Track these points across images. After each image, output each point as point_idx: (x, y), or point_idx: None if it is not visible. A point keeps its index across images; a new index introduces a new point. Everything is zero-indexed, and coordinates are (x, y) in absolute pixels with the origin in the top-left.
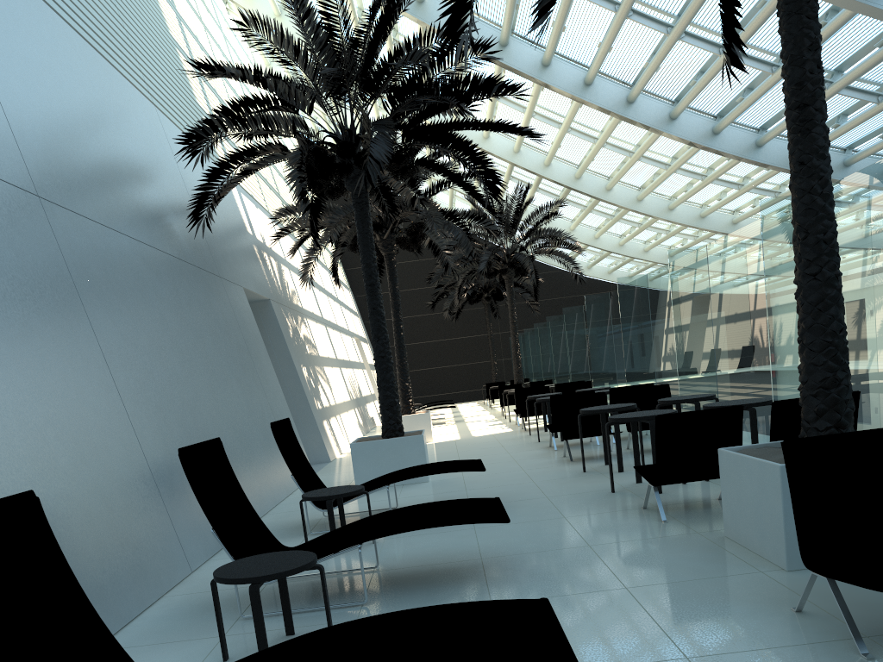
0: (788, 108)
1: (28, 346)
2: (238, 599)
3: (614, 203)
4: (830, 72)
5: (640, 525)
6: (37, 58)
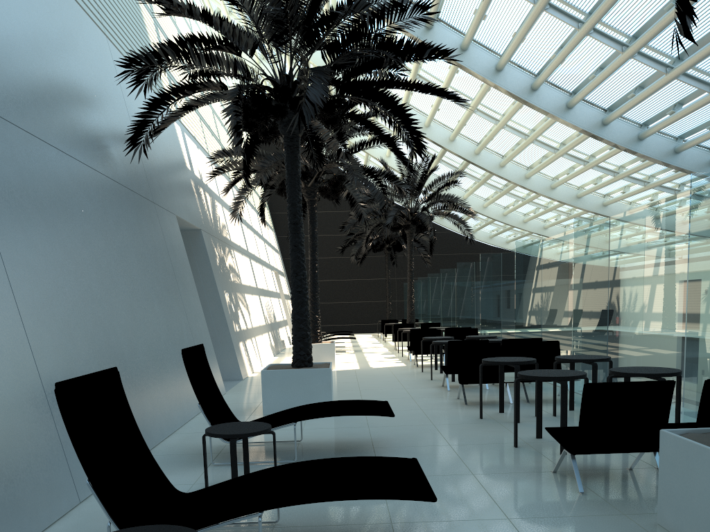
0: None
1: None
2: None
3: (505, 178)
4: None
5: (556, 495)
6: None
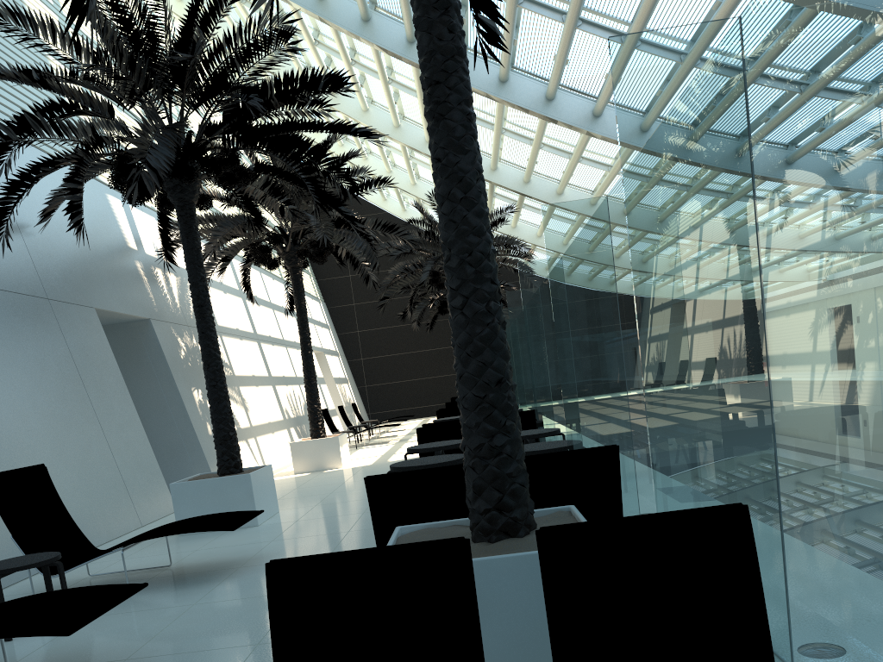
0: (423, 87)
1: None
2: None
3: None
4: None
5: None
6: None
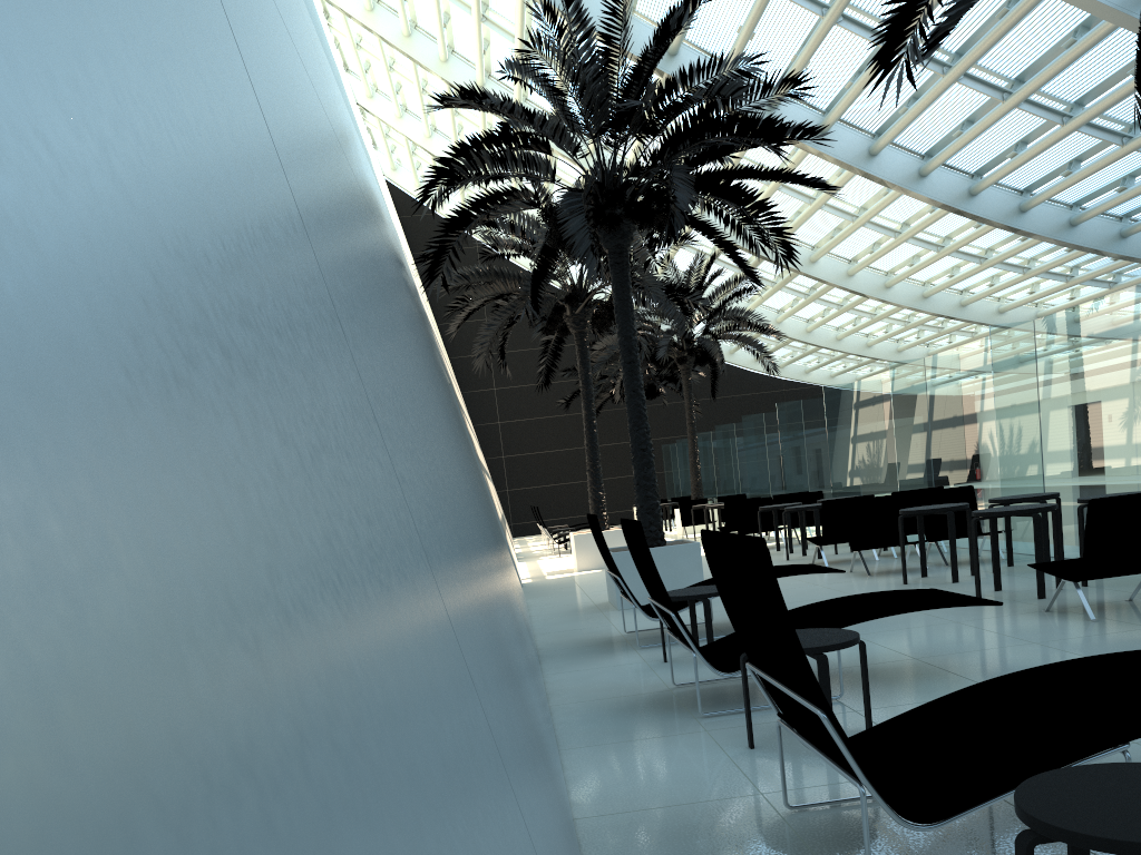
0: None
1: (438, 405)
2: (699, 694)
3: (819, 279)
4: (1128, 126)
5: (1067, 624)
6: (328, 76)
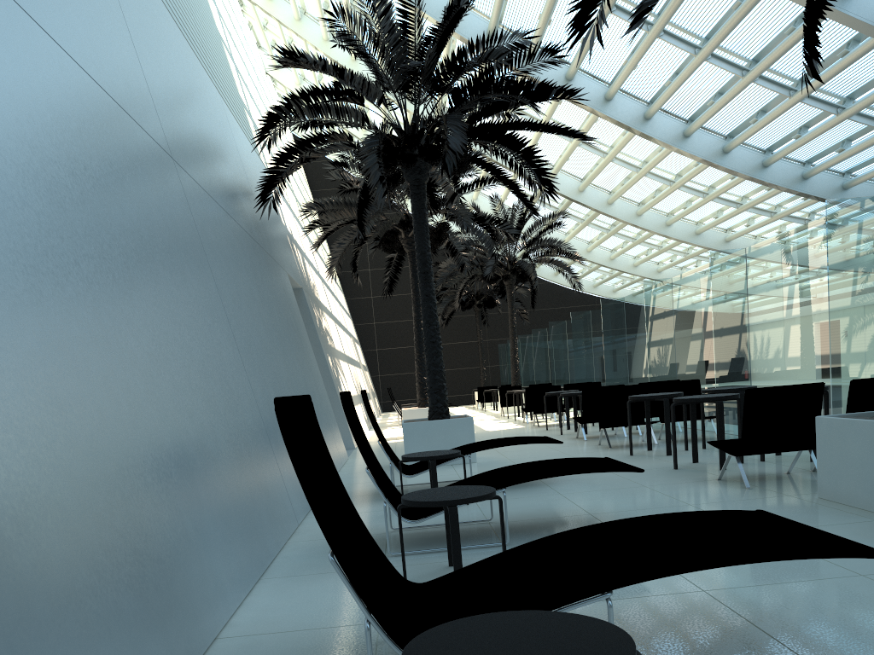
0: None
1: (187, 293)
2: (388, 537)
3: (614, 217)
4: (843, 99)
5: (726, 491)
6: (153, 31)
